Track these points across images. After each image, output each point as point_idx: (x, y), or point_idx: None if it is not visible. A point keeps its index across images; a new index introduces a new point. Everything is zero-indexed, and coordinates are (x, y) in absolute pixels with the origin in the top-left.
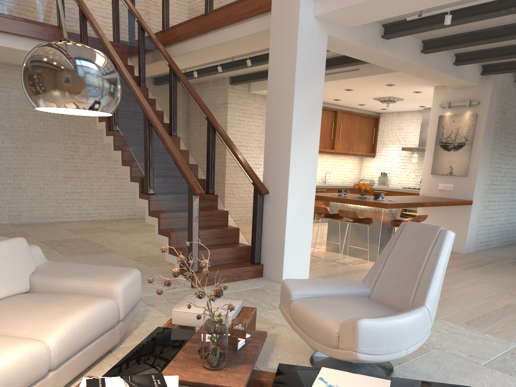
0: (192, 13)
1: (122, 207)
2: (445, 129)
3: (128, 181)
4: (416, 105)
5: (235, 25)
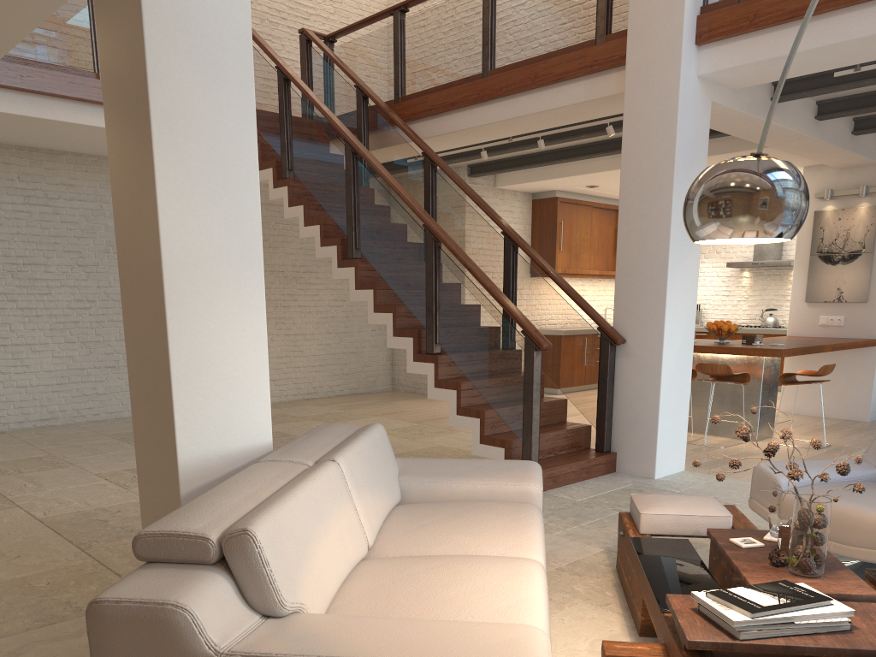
0: (454, 72)
1: (298, 380)
2: (826, 231)
3: (389, 336)
4: None
5: (544, 91)
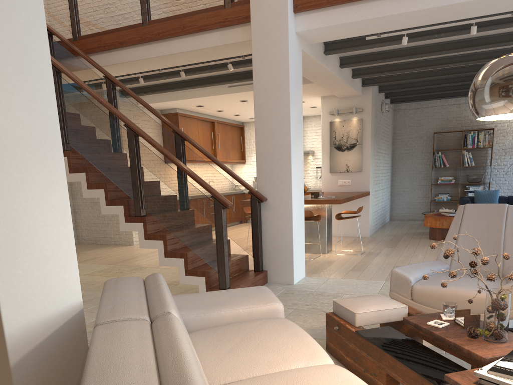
0: (120, 21)
1: None
2: (337, 133)
3: (103, 206)
4: None
5: (190, 37)
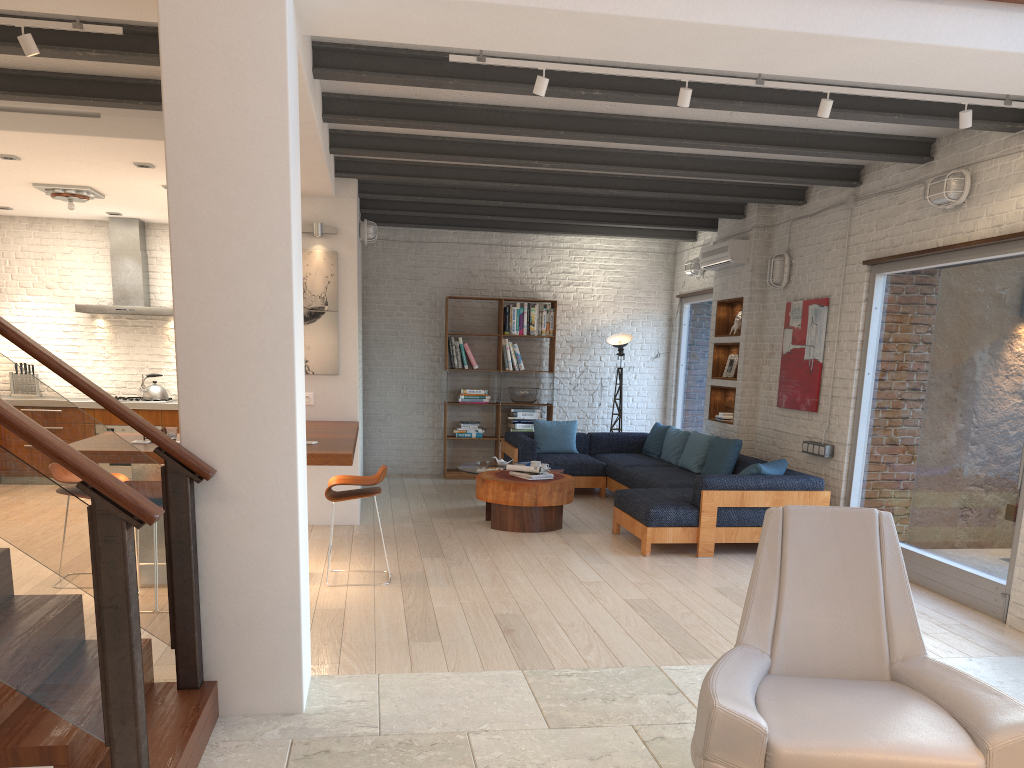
0: None
1: None
2: None
3: None
4: (105, 210)
5: None
